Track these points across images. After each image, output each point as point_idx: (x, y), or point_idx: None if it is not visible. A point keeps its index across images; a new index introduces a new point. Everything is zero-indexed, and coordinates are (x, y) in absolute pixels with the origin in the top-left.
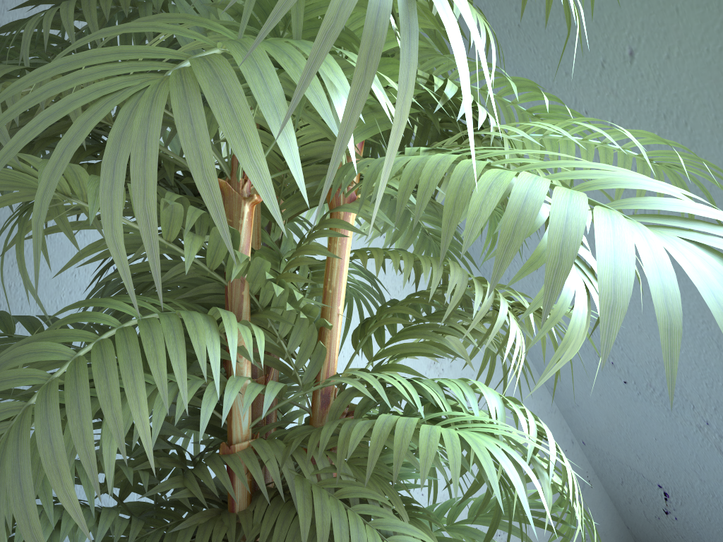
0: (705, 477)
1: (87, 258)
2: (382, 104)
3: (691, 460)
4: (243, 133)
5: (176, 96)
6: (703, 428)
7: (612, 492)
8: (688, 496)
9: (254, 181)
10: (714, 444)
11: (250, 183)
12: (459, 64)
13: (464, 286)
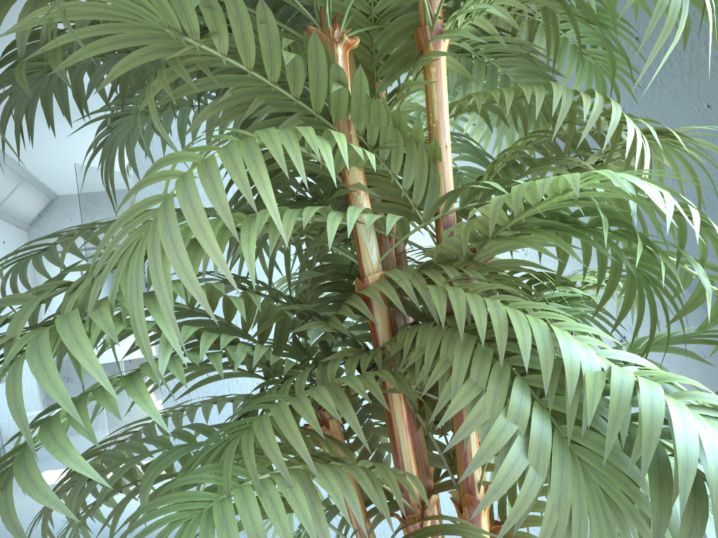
0: None
1: None
2: None
3: None
4: None
5: None
6: None
7: None
8: None
9: None
10: None
11: (339, 31)
12: None
13: (571, 99)
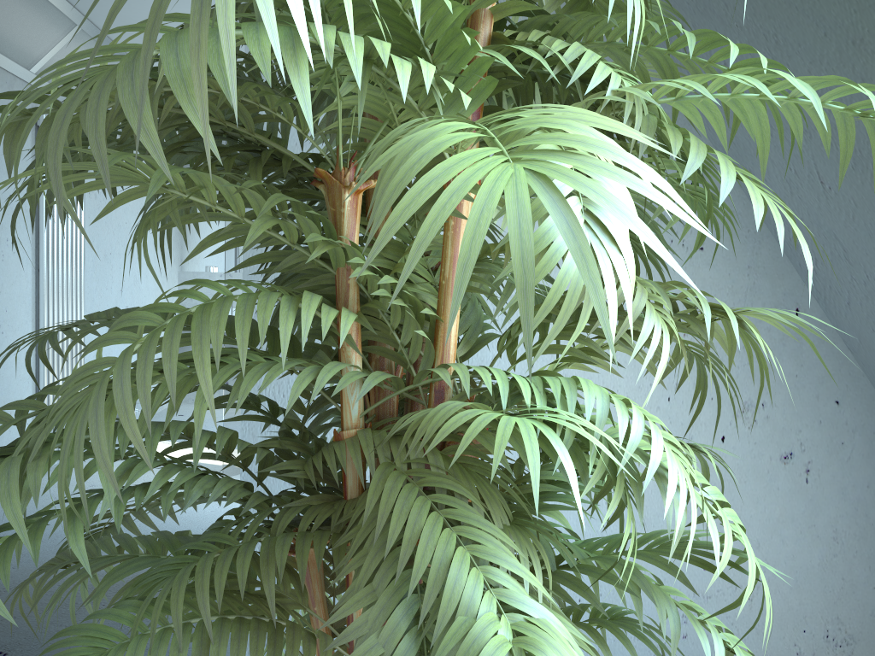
0: None
1: None
2: (355, 72)
3: None
4: (137, 103)
5: (101, 79)
6: None
7: None
8: None
9: (143, 140)
10: None
11: (353, 172)
12: (221, 23)
13: None
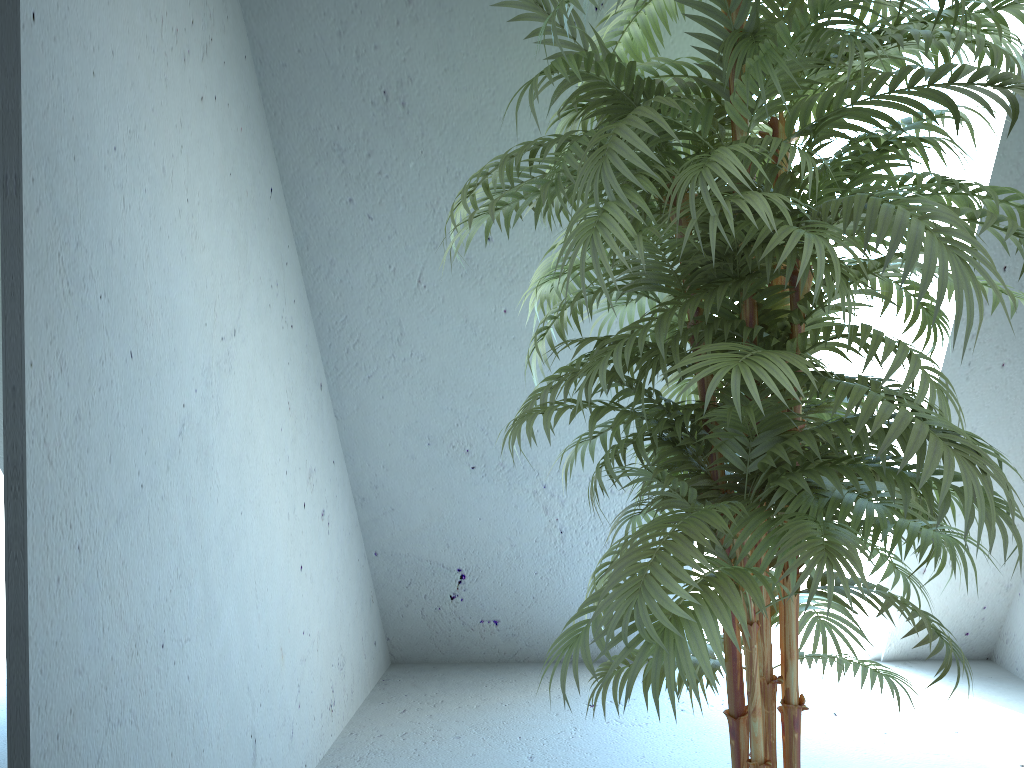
0: (518, 541)
1: (111, 336)
2: None
3: (511, 528)
4: None
5: None
6: (538, 492)
7: (387, 603)
8: (488, 568)
9: None
10: (542, 505)
11: None
12: None
13: None
